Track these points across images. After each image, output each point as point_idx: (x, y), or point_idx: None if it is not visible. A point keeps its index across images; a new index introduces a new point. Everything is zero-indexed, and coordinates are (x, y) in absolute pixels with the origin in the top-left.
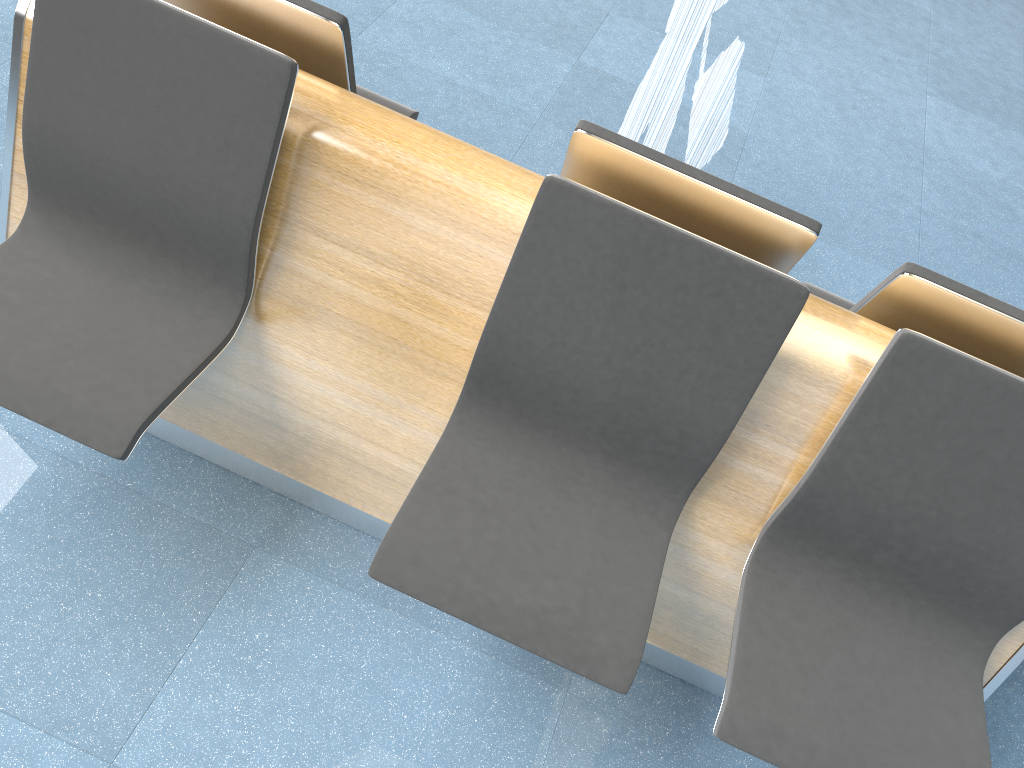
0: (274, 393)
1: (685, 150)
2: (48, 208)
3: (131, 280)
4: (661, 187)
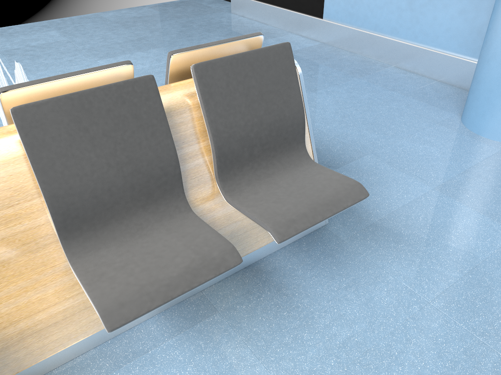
0: None
1: None
2: None
3: None
4: (58, 93)
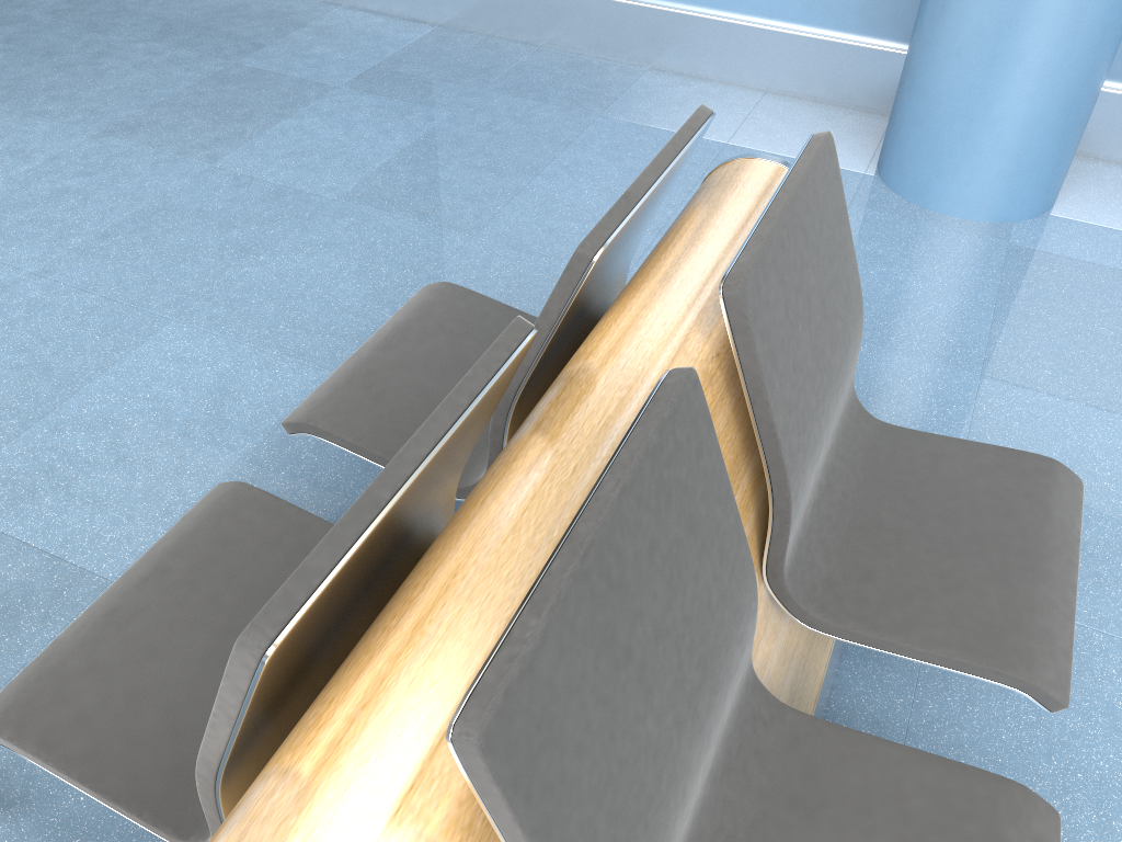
0: None
1: None
2: None
3: None
4: (385, 528)
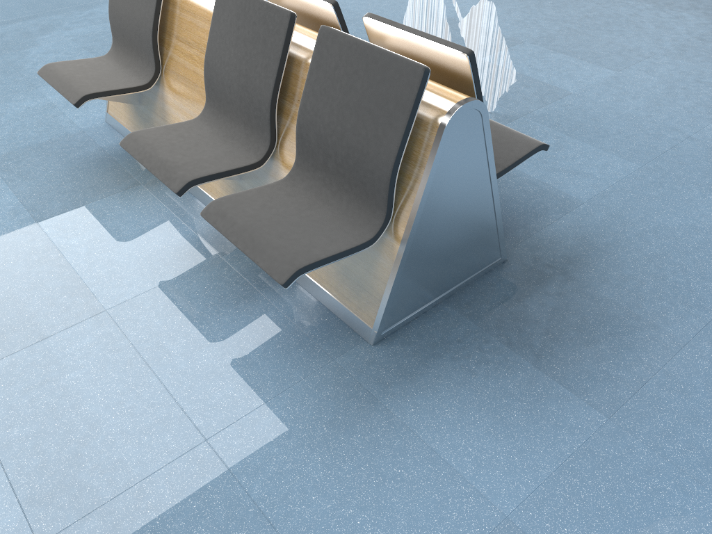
0: (166, 119)
1: None
2: (116, 44)
3: (128, 67)
4: (290, 1)
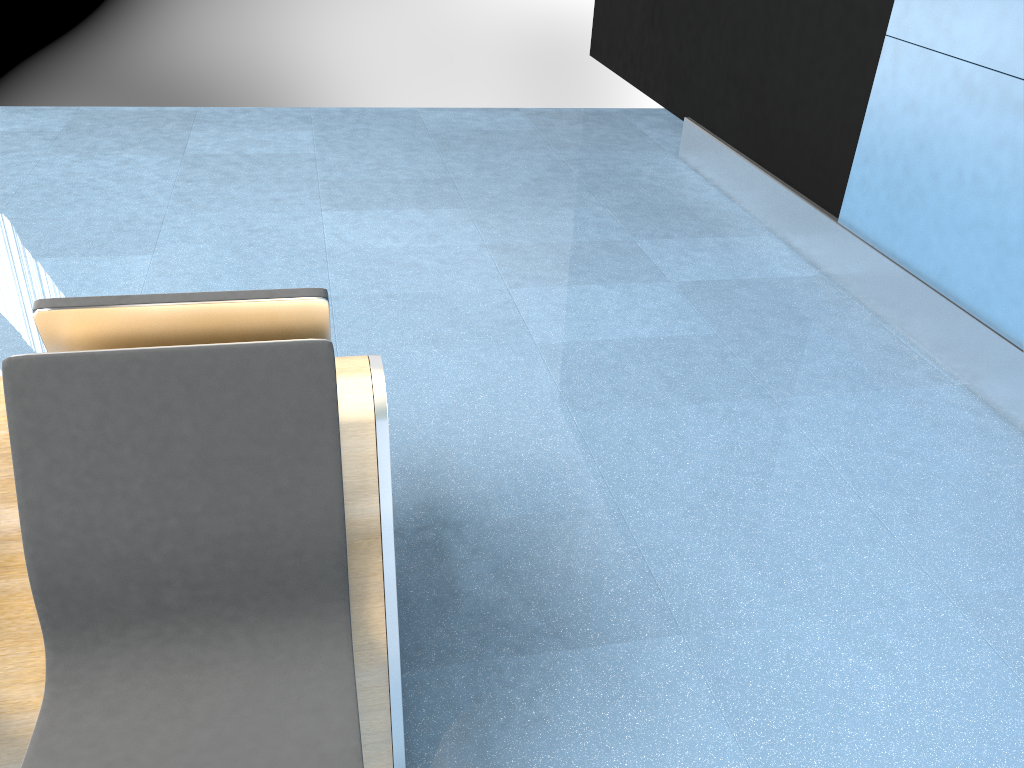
0: None
1: (21, 337)
2: None
3: None
4: None
